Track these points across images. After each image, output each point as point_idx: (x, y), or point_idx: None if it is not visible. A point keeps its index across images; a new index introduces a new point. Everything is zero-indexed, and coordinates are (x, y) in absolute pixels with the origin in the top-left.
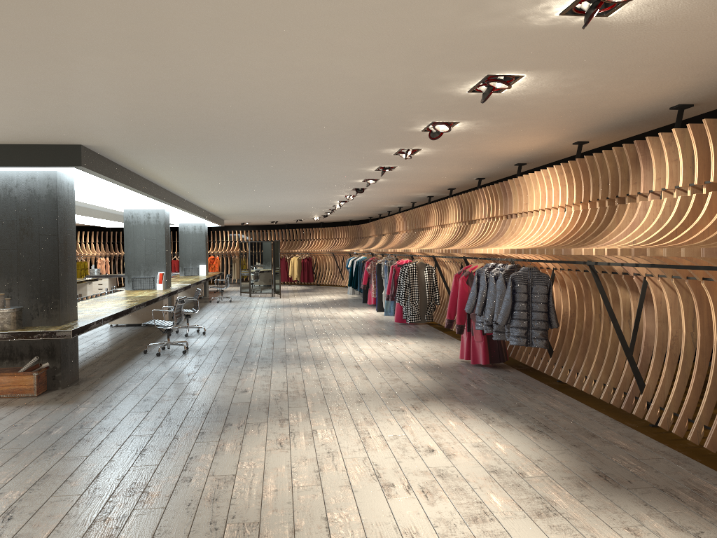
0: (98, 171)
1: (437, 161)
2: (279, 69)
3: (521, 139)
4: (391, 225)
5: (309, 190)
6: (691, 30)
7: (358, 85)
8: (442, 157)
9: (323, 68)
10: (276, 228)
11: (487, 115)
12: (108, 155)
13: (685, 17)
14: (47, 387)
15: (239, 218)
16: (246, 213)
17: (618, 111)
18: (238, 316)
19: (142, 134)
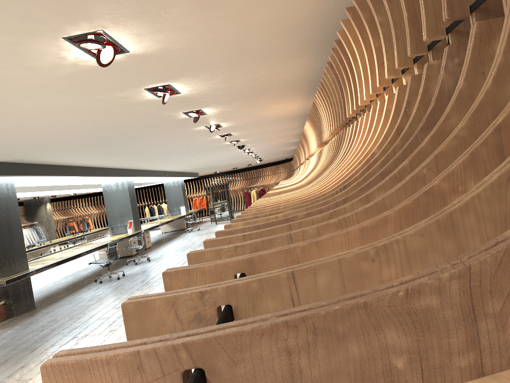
0: (21, 174)
1: (251, 126)
2: (5, 114)
3: (273, 106)
4: (296, 161)
5: (208, 152)
6: (212, 43)
7: (77, 109)
8: (248, 124)
9: (29, 108)
10: (242, 170)
11: (210, 103)
12: (29, 162)
13: (186, 40)
14: (7, 316)
15: (205, 170)
16: (202, 168)
17: (298, 82)
18: (188, 243)
19: (18, 151)
